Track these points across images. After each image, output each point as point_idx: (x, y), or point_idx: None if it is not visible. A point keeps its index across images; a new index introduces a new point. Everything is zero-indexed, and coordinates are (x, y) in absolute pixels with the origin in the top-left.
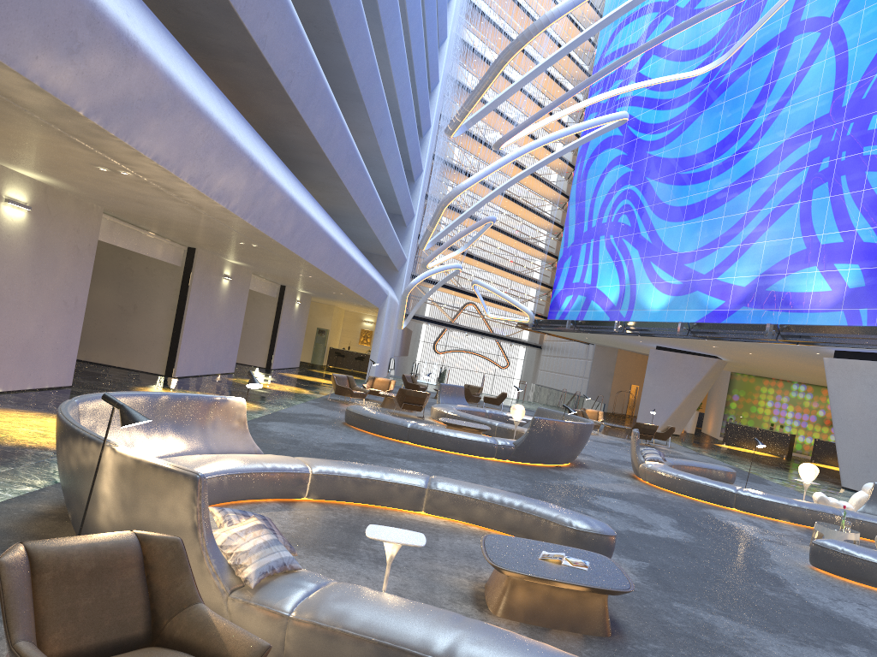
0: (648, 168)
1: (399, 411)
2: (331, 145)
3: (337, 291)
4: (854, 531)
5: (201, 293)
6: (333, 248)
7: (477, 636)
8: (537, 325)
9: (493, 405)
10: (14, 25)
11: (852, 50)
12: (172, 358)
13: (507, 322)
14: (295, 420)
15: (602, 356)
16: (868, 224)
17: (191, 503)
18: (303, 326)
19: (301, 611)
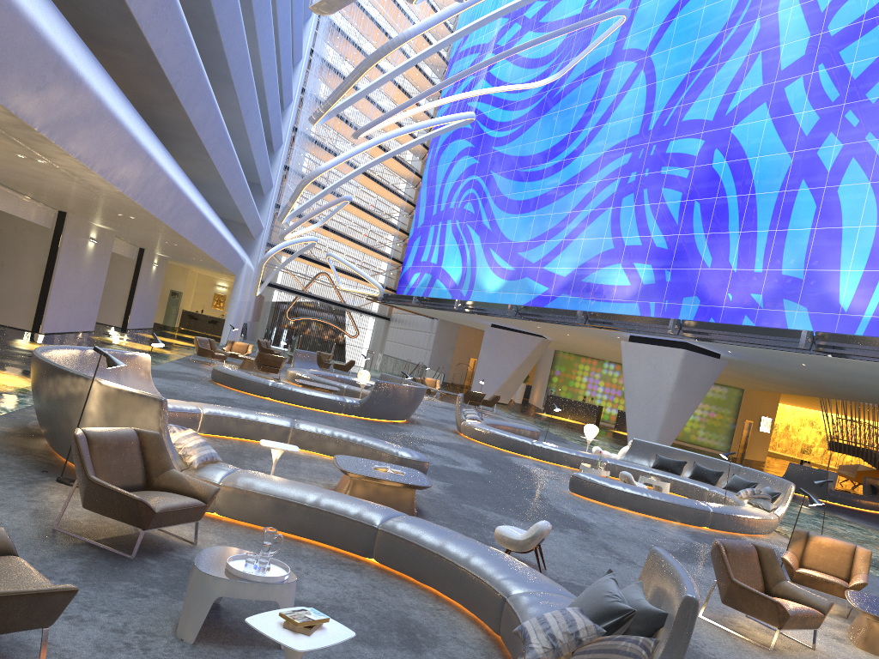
0: (492, 162)
1: (258, 373)
2: (205, 129)
3: (198, 258)
4: (606, 470)
5: (69, 255)
6: (202, 222)
7: (332, 495)
8: (386, 299)
9: (342, 371)
10: (9, 76)
11: (659, 82)
12: (40, 315)
13: (358, 294)
14: (168, 376)
15: (445, 330)
16: (661, 232)
17: (158, 416)
18: (159, 288)
19: (227, 481)
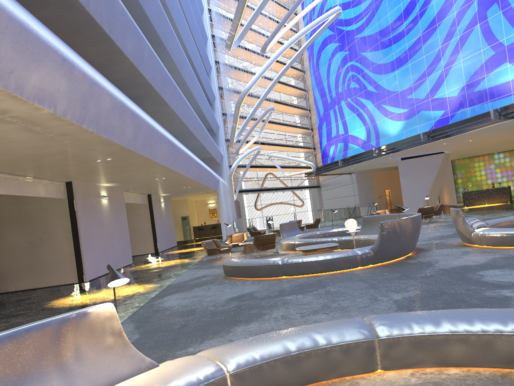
0: (359, 46)
1: (259, 253)
2: (145, 66)
3: (186, 185)
4: None
5: (88, 214)
6: (173, 148)
7: None
8: (318, 170)
9: (311, 229)
10: None
11: None
12: (80, 267)
13: (295, 177)
14: (186, 288)
15: (362, 178)
16: None
17: None
18: (171, 217)
19: None
